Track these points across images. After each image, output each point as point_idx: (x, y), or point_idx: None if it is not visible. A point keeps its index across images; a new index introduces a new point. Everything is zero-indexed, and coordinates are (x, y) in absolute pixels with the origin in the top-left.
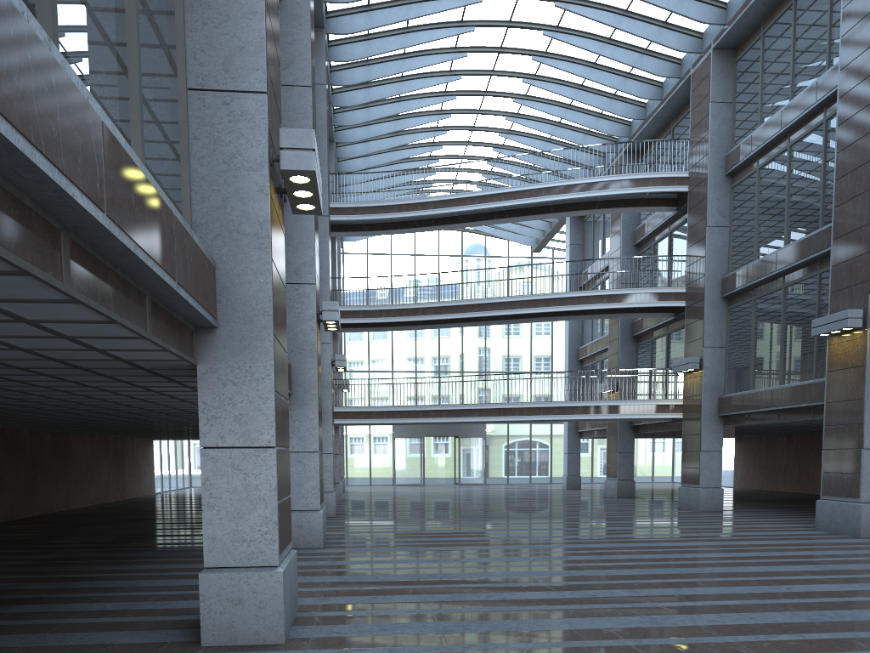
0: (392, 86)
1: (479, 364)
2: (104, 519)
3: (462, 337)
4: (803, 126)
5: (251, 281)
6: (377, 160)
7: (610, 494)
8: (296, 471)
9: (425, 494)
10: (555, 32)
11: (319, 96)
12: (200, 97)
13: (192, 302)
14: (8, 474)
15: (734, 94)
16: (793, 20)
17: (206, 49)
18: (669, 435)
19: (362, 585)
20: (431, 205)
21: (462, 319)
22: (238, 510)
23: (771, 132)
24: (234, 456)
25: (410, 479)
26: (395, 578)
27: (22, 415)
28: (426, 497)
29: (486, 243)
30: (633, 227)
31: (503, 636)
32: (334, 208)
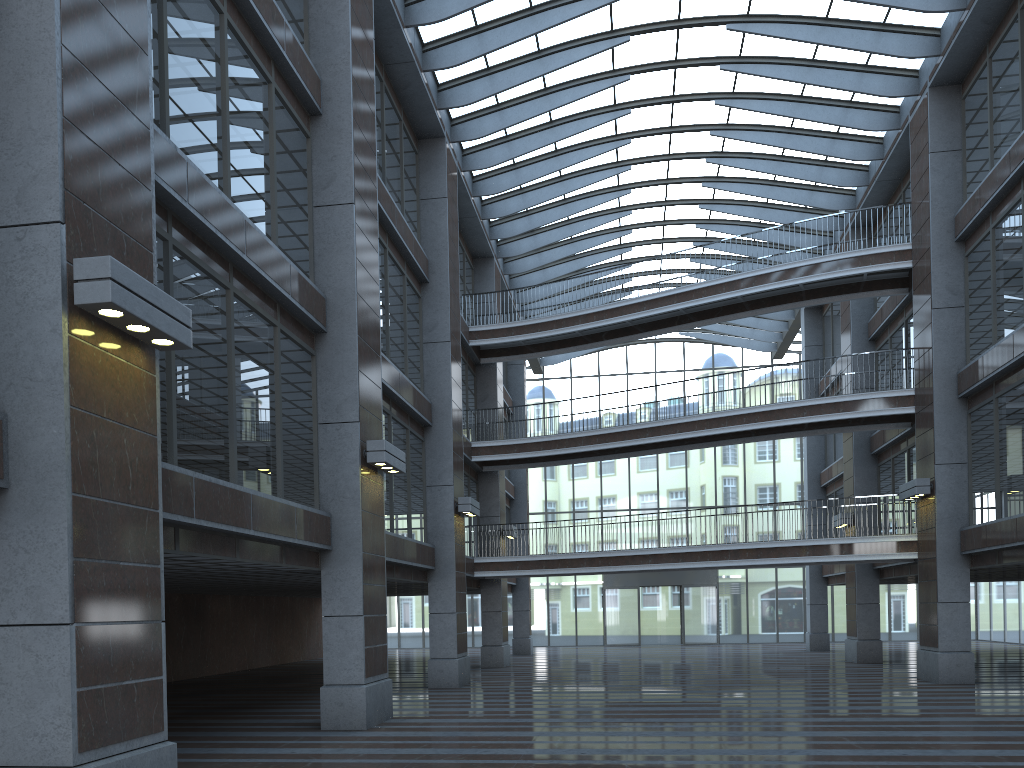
0: (550, 188)
1: (708, 497)
2: (212, 688)
3: (686, 467)
4: None
5: (43, 433)
6: (555, 272)
7: (850, 658)
8: (337, 638)
9: (619, 657)
10: (730, 100)
11: (439, 211)
12: None
13: None
14: None
15: (963, 139)
16: (1020, 34)
17: None
18: None
19: None
20: (593, 317)
21: (639, 446)
22: (29, 699)
23: (999, 179)
24: (25, 635)
25: (623, 638)
26: None
27: None
28: (611, 662)
29: (714, 353)
30: (867, 318)
31: None
32: (485, 331)
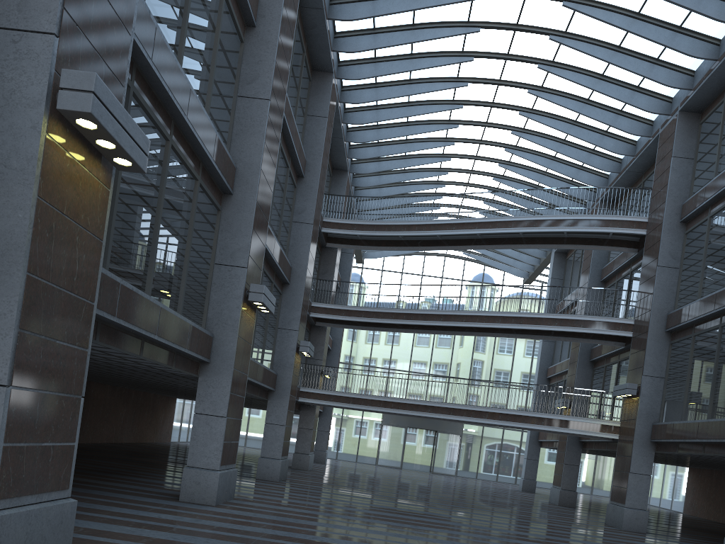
0: (398, 129)
1: (465, 372)
2: (87, 453)
3: (453, 348)
4: None
5: (9, 215)
6: (388, 191)
7: (553, 501)
8: (202, 432)
9: (389, 476)
10: (539, 91)
11: (320, 126)
12: None
13: None
14: None
15: (696, 152)
16: None
17: None
18: None
19: None
20: (415, 227)
21: (432, 327)
22: None
23: (722, 183)
24: None
25: (390, 461)
26: None
27: None
28: (385, 478)
29: (484, 272)
30: (601, 265)
31: None
32: (335, 223)
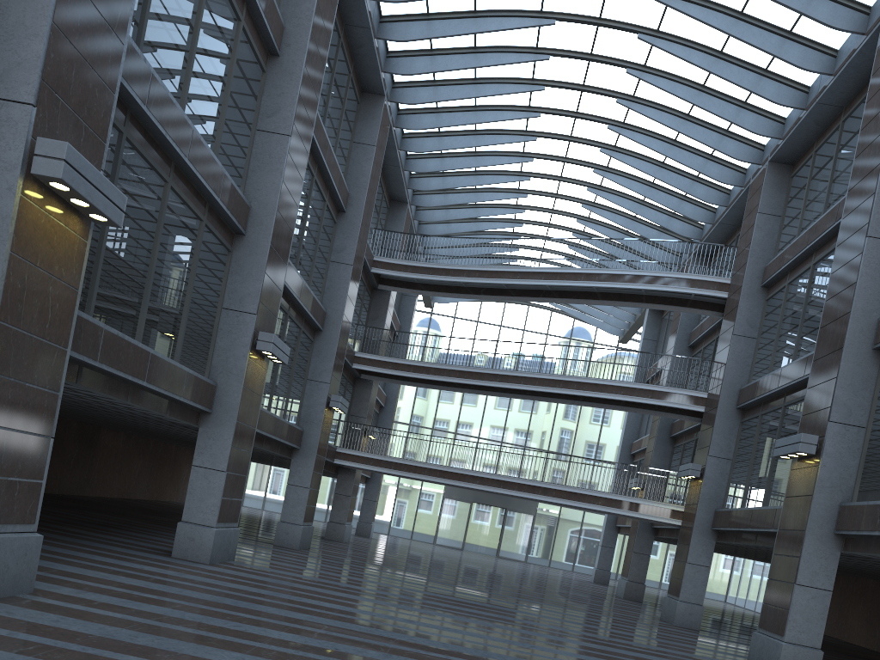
0: (465, 159)
1: (543, 442)
2: (89, 506)
3: (531, 413)
4: (826, 245)
5: None
6: (457, 228)
7: (619, 593)
8: (200, 486)
9: (440, 555)
10: (620, 128)
11: (366, 155)
12: None
13: None
14: None
15: (784, 208)
16: (838, 141)
17: None
18: None
19: (149, 592)
20: (476, 273)
21: (491, 388)
22: None
23: (799, 248)
24: None
25: (450, 541)
26: (196, 596)
27: None
28: (432, 557)
29: (573, 326)
30: (690, 328)
31: (146, 651)
32: (386, 263)
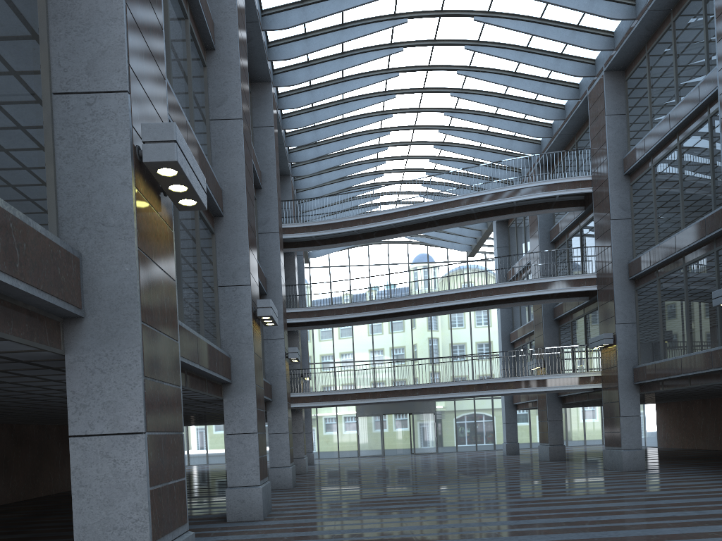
0: (335, 127)
1: (427, 351)
2: None
3: (412, 330)
4: (689, 125)
5: (116, 271)
6: (329, 189)
7: (543, 458)
8: (237, 451)
9: (381, 464)
10: (467, 71)
11: (268, 136)
12: (65, 100)
13: (27, 288)
14: (16, 461)
15: (626, 107)
16: (673, 38)
17: (69, 56)
18: (595, 404)
19: None
20: (370, 220)
21: (403, 313)
22: (108, 498)
23: (661, 133)
24: (103, 443)
25: (372, 451)
26: None
27: (3, 412)
28: (380, 467)
29: (428, 252)
30: (548, 227)
31: None
32: (290, 228)
